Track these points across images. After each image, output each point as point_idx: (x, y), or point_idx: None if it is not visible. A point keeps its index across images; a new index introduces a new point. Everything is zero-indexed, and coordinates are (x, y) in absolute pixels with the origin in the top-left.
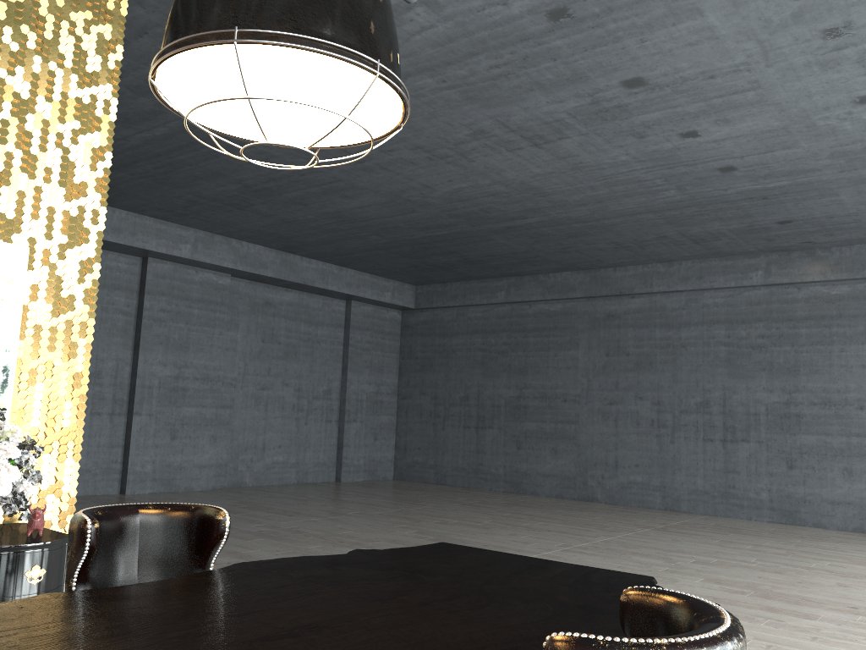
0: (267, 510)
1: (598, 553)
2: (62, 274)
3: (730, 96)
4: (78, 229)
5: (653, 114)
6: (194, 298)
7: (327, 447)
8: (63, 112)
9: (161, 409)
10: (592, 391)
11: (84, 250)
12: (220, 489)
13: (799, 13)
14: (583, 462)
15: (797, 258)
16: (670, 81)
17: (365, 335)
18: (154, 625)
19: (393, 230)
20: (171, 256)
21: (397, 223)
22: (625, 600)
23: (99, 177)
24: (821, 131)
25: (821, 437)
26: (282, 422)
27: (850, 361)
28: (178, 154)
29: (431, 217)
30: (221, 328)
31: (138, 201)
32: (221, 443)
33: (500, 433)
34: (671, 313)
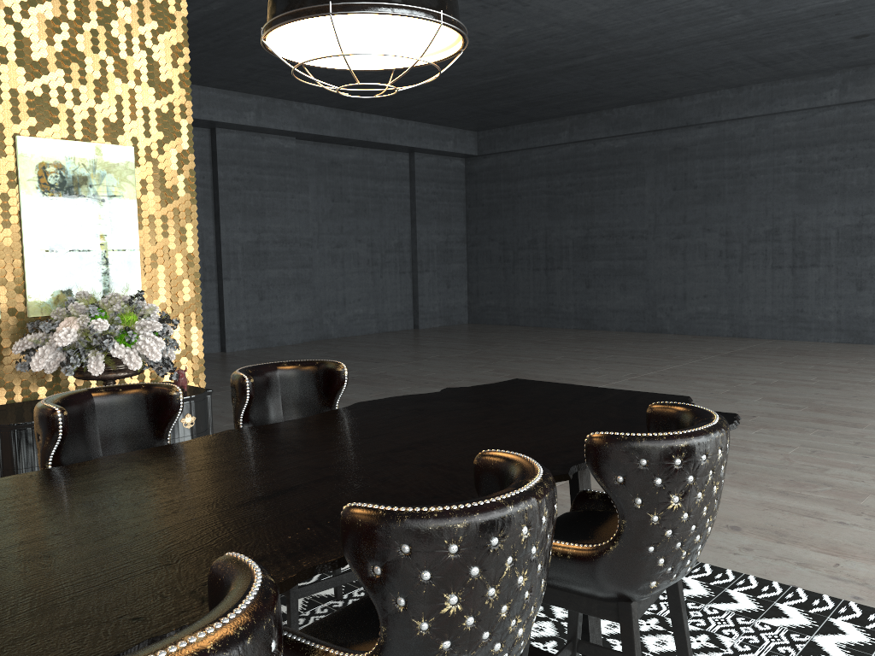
0: (355, 359)
1: (663, 381)
2: (163, 168)
3: None
4: (170, 125)
5: None
6: (263, 164)
7: (403, 297)
8: (141, 14)
9: (247, 273)
10: (659, 226)
11: (179, 144)
12: (309, 342)
13: None
14: (652, 296)
15: None
16: None
17: (431, 186)
18: (313, 446)
19: (451, 80)
20: (237, 125)
21: (454, 73)
22: (649, 412)
23: (181, 73)
24: None
25: None
26: (359, 277)
27: None
28: (236, 26)
29: (489, 63)
30: (293, 192)
31: (200, 74)
32: (305, 300)
33: (569, 274)
34: (740, 141)
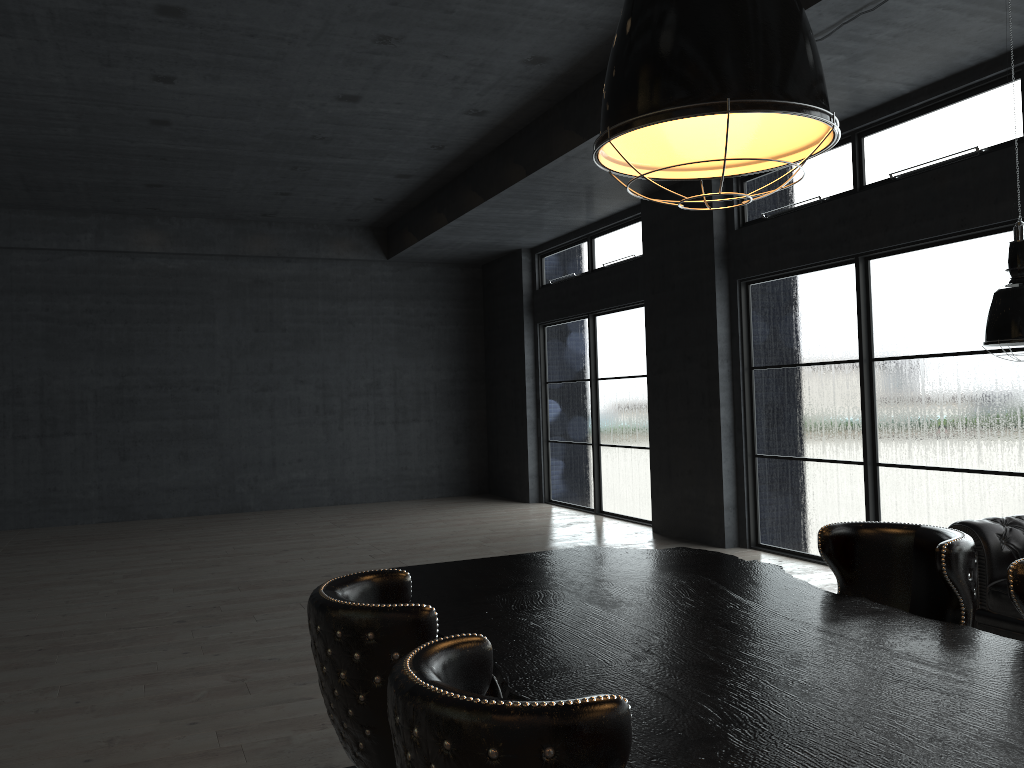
0: None
1: (8, 596)
2: None
3: (248, 58)
4: None
5: (151, 48)
6: None
7: None
8: None
9: None
10: None
11: None
12: None
13: (381, 15)
14: None
15: (135, 224)
16: (209, 24)
17: None
18: (679, 657)
19: None
20: None
21: None
22: (830, 534)
23: None
24: (285, 113)
25: (157, 423)
26: None
27: (187, 341)
28: None
29: None
30: None
31: None
32: None
33: None
34: None
